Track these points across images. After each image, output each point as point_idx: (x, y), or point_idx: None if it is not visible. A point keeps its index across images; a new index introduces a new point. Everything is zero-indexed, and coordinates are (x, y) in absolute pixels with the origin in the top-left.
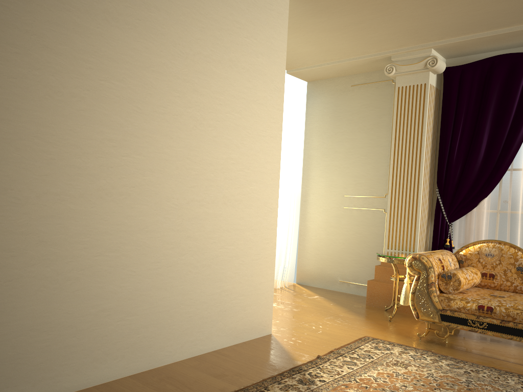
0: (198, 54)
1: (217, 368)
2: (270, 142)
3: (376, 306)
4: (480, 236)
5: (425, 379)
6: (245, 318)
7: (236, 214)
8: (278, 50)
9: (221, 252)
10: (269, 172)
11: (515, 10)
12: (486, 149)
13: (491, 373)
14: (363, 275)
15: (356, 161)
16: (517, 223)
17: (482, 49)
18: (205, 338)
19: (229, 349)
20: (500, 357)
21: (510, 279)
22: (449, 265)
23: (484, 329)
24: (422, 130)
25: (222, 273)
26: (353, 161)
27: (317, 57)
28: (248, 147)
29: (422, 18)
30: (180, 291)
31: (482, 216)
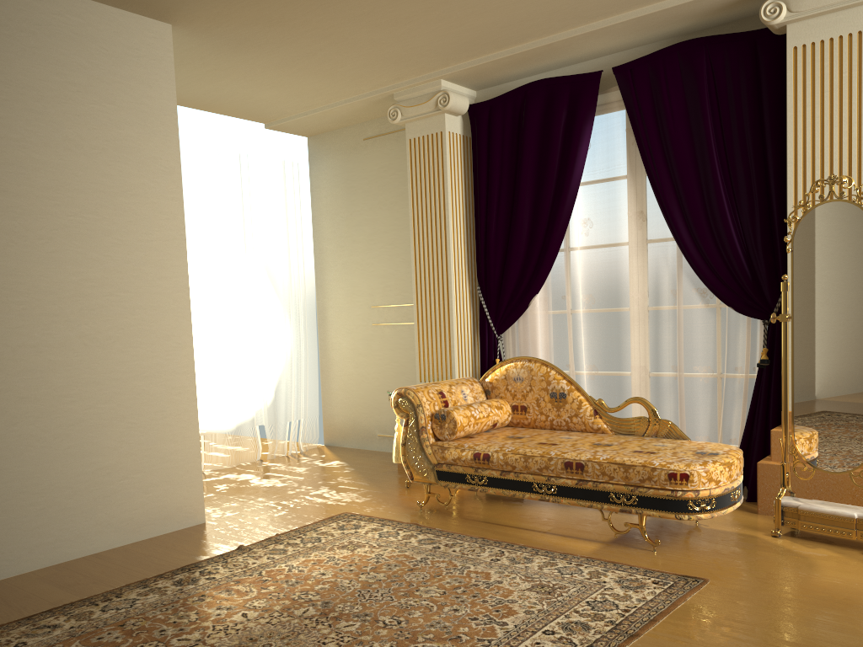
0: (4, 139)
1: (75, 576)
2: (163, 248)
3: None
4: (535, 351)
5: (363, 562)
6: (151, 504)
7: (110, 357)
8: (161, 114)
9: (89, 414)
10: (168, 291)
11: (511, 22)
12: (530, 223)
13: (470, 545)
14: None
15: (381, 253)
16: (578, 328)
17: (514, 74)
18: (75, 537)
19: (119, 550)
20: (512, 523)
21: (545, 411)
22: (463, 399)
23: (485, 486)
24: (445, 201)
25: (95, 444)
26: (377, 253)
27: (293, 103)
28: (121, 259)
29: (391, 42)
30: (16, 475)
31: (535, 322)
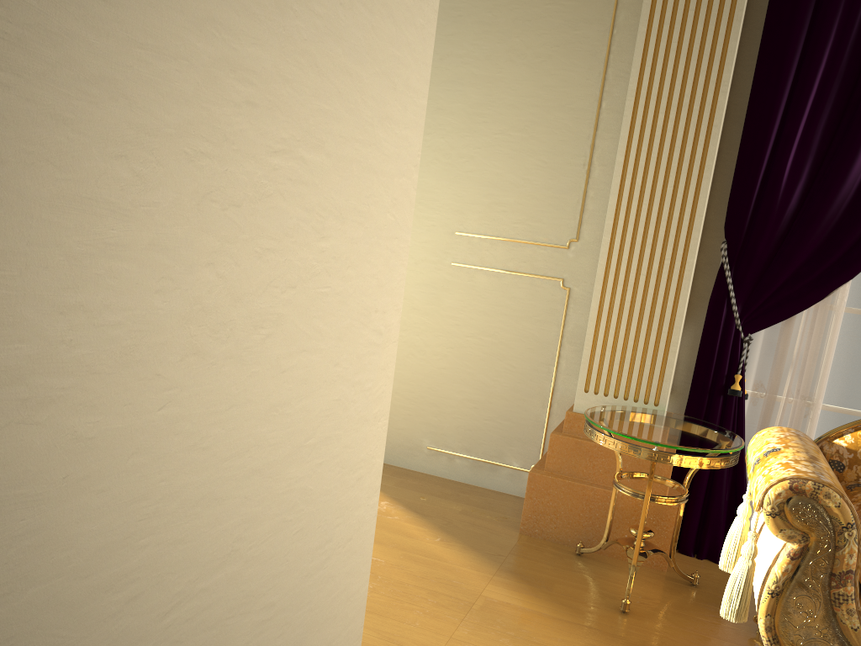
0: None
1: None
2: (403, 21)
3: (547, 538)
4: (822, 376)
5: None
6: None
7: (251, 395)
8: None
9: (175, 627)
10: (388, 168)
11: None
12: None
13: None
14: (494, 439)
15: (495, 143)
16: None
17: None
18: None
19: None
20: None
21: None
22: None
23: None
24: (720, 77)
25: None
26: (488, 141)
27: None
28: (326, 19)
29: None
30: None
31: (835, 327)
